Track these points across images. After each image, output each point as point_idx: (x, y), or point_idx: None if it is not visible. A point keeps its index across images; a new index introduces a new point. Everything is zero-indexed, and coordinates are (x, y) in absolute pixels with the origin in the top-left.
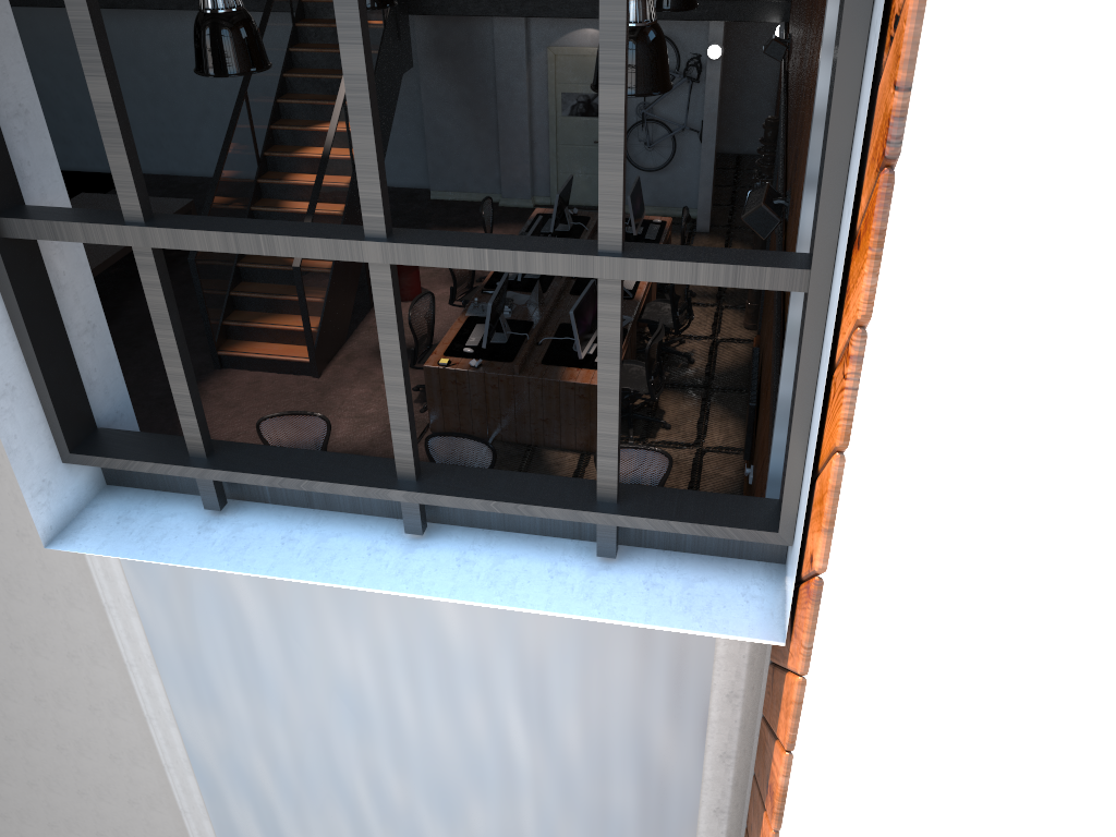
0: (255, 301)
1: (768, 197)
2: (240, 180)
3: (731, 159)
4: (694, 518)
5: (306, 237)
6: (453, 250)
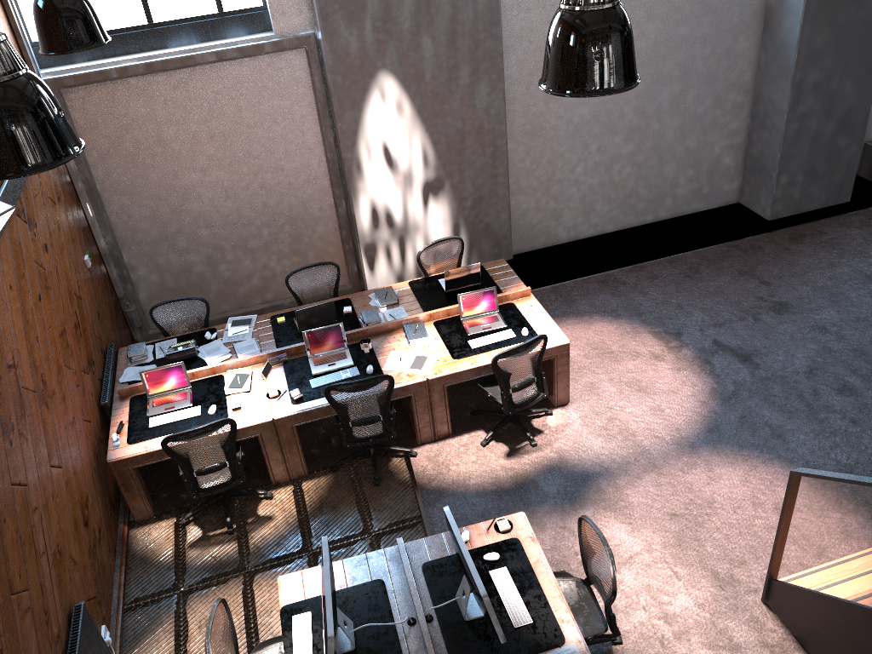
0: None
1: None
2: None
3: None
4: None
5: None
6: None
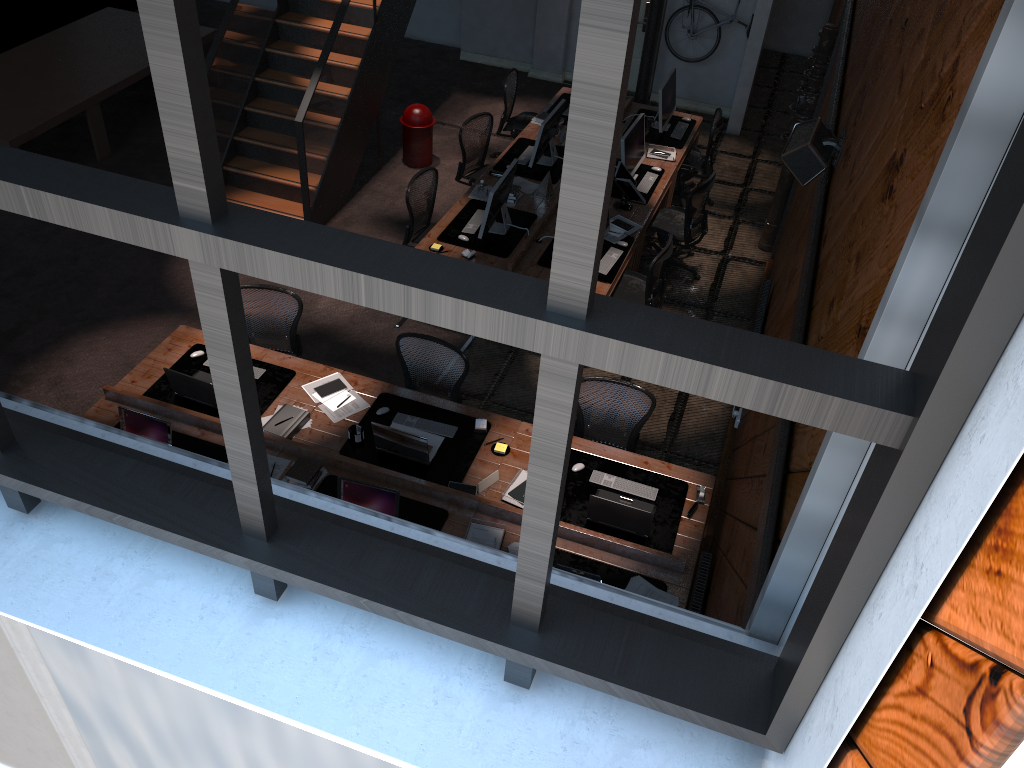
0: (258, 149)
1: (818, 137)
2: (256, 18)
3: (776, 58)
4: (645, 682)
5: (88, 202)
6: (311, 265)
